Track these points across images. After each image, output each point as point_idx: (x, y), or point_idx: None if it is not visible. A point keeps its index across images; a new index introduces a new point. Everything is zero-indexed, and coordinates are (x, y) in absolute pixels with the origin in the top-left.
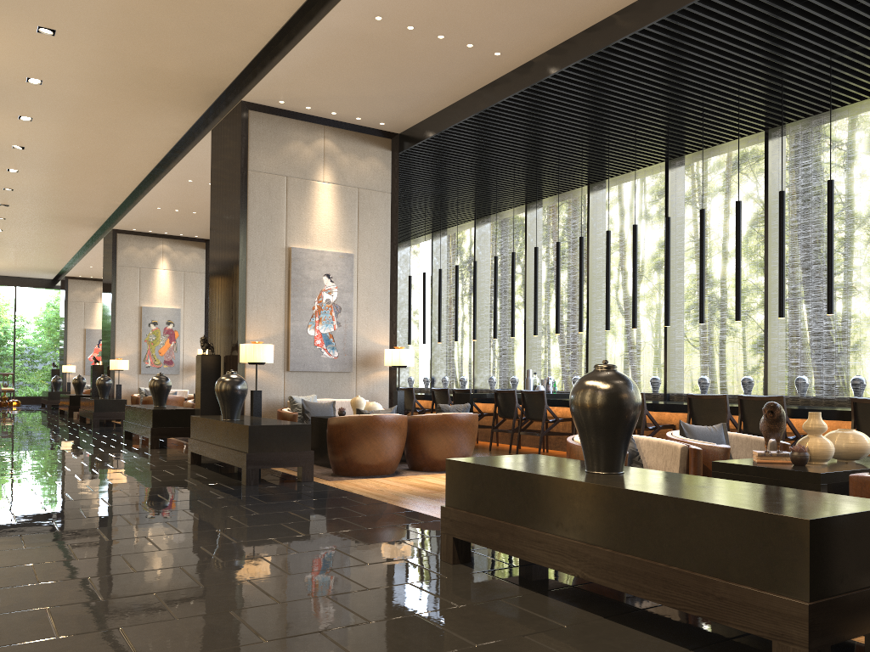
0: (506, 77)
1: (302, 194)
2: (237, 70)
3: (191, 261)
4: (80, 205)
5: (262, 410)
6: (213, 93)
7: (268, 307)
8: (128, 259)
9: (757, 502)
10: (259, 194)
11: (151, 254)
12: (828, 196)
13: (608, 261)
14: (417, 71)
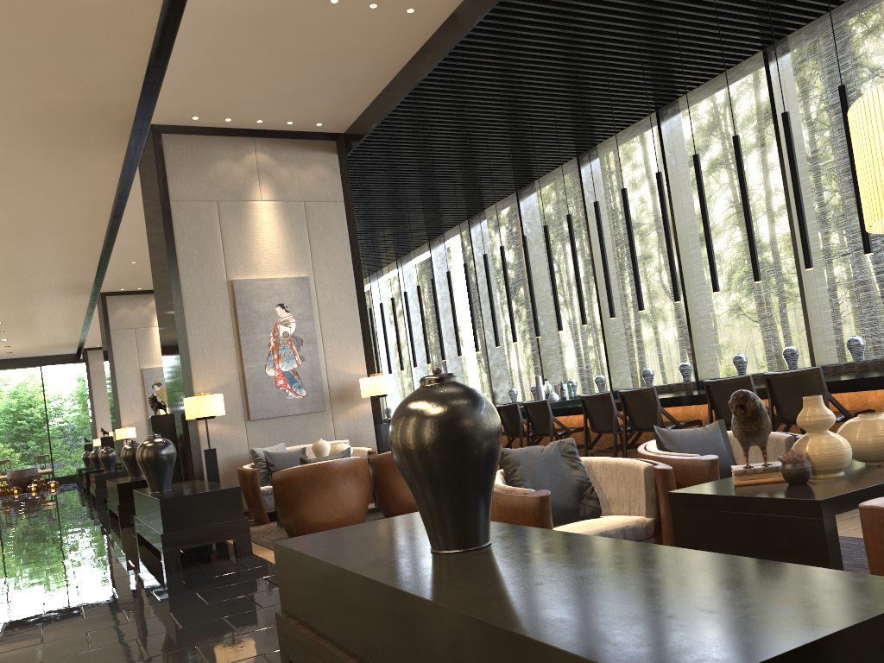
0: (433, 39)
1: (237, 219)
2: (136, 90)
3: None
4: (58, 272)
5: (225, 469)
6: (125, 123)
7: (215, 352)
8: (121, 321)
9: (627, 620)
10: (187, 226)
11: (145, 312)
12: (842, 106)
13: (601, 237)
14: (328, 51)
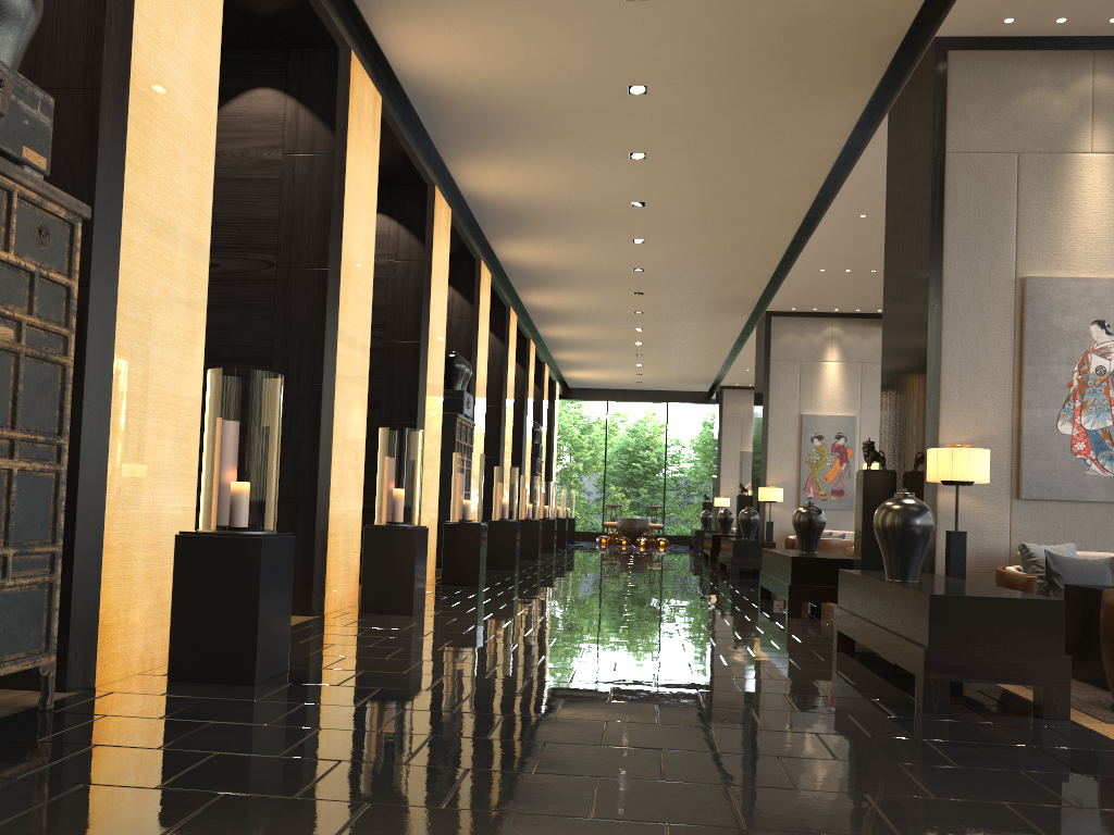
0: None
1: (1047, 181)
2: None
3: (871, 347)
4: (722, 281)
5: (968, 567)
6: (888, 44)
7: (979, 386)
8: (785, 350)
9: None
10: (965, 191)
11: (816, 341)
12: None
13: None
14: None
